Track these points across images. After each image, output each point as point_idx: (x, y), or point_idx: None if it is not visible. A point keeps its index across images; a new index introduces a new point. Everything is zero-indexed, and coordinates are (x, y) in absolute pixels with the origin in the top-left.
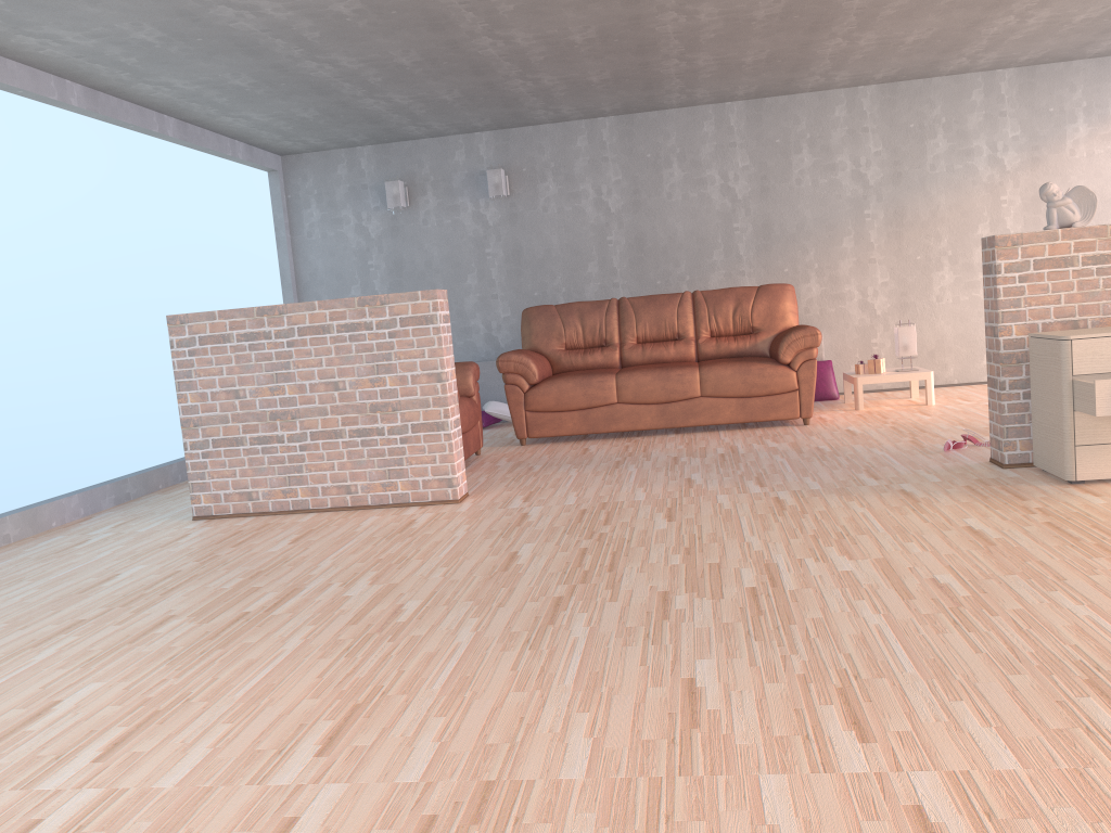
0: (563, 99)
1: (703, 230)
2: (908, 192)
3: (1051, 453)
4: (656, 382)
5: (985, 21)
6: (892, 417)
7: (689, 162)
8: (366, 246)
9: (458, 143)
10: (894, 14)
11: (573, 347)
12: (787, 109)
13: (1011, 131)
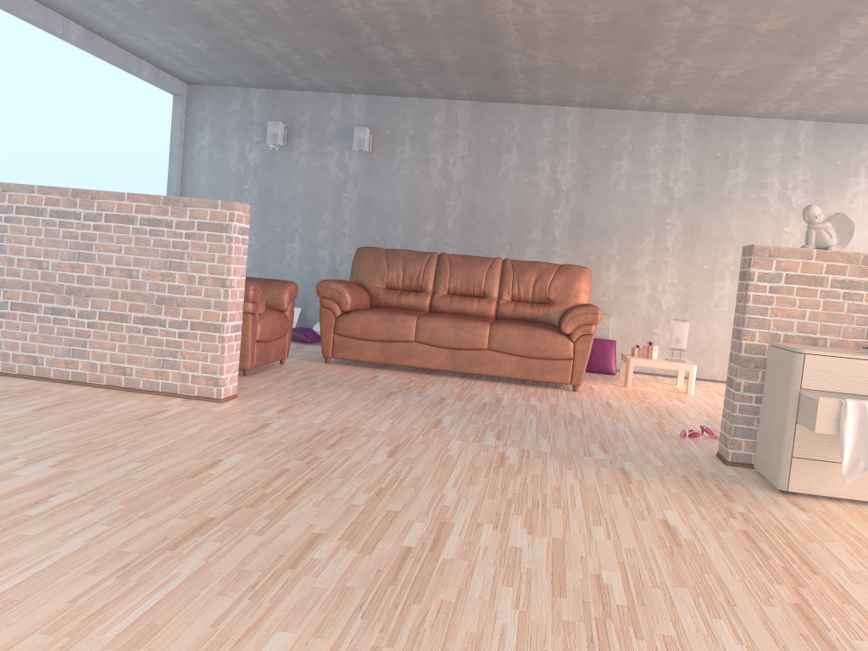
0: (423, 75)
1: (528, 210)
2: (706, 210)
3: (770, 460)
4: (451, 329)
5: (790, 68)
6: (651, 398)
7: (526, 151)
8: (244, 172)
9: (336, 100)
10: (710, 44)
11: (392, 287)
12: (616, 121)
13: (802, 174)
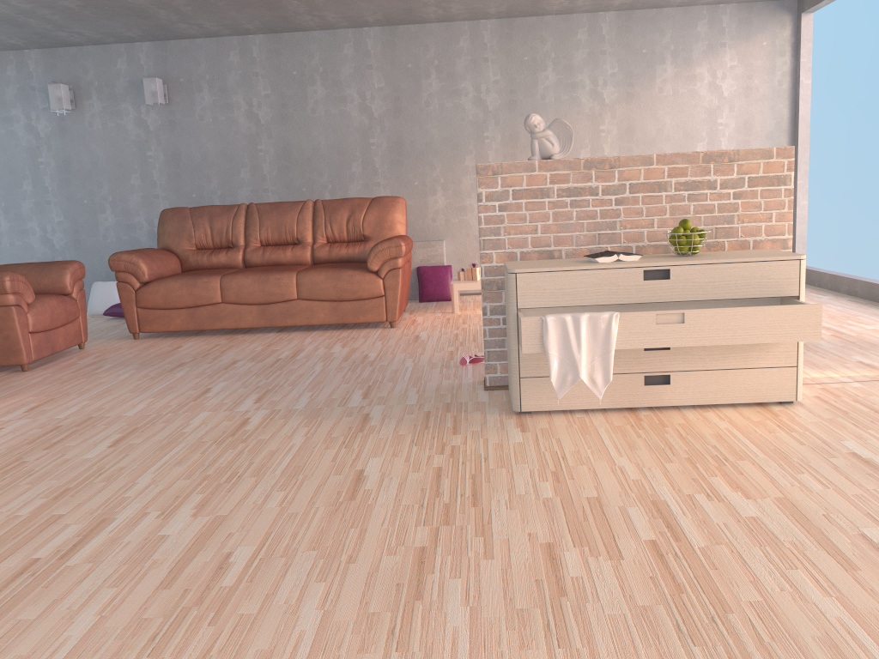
0: (195, 14)
1: (344, 144)
2: (522, 118)
3: (510, 382)
4: (256, 284)
5: None
6: (470, 322)
7: (331, 81)
8: (36, 144)
9: (120, 52)
10: None
11: (203, 247)
12: (417, 37)
13: (610, 68)
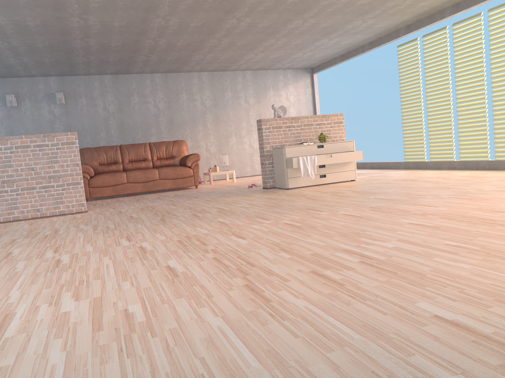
0: (94, 66)
1: (147, 121)
2: (220, 110)
3: (281, 182)
4: (142, 174)
5: (245, 54)
6: (224, 184)
7: (141, 94)
8: None
9: (40, 80)
10: (220, 49)
11: (102, 164)
12: (177, 77)
13: (251, 91)
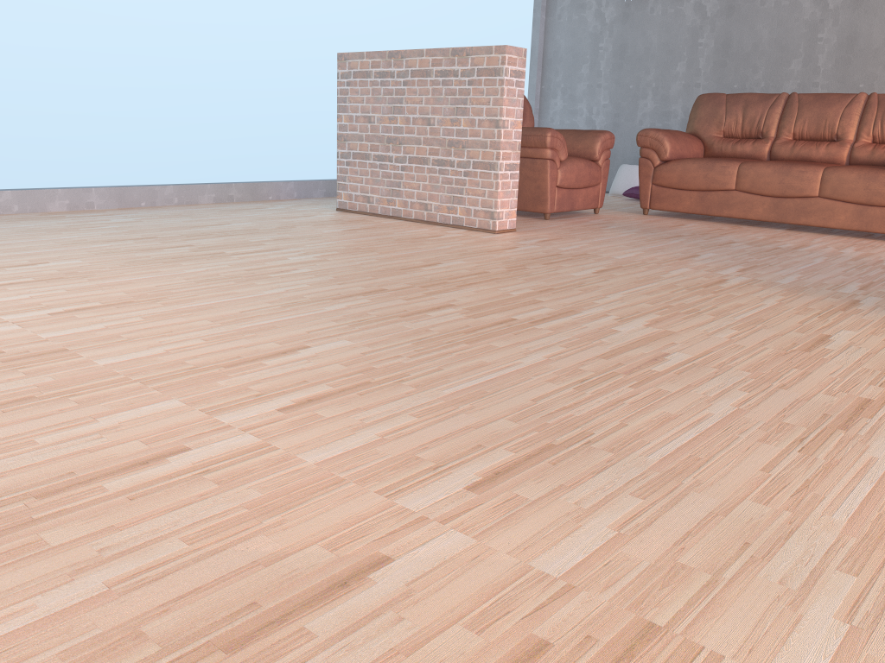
0: None
1: None
2: None
3: None
4: (775, 175)
5: None
6: None
7: None
8: (600, 30)
9: None
10: None
11: (730, 136)
12: None
13: None
